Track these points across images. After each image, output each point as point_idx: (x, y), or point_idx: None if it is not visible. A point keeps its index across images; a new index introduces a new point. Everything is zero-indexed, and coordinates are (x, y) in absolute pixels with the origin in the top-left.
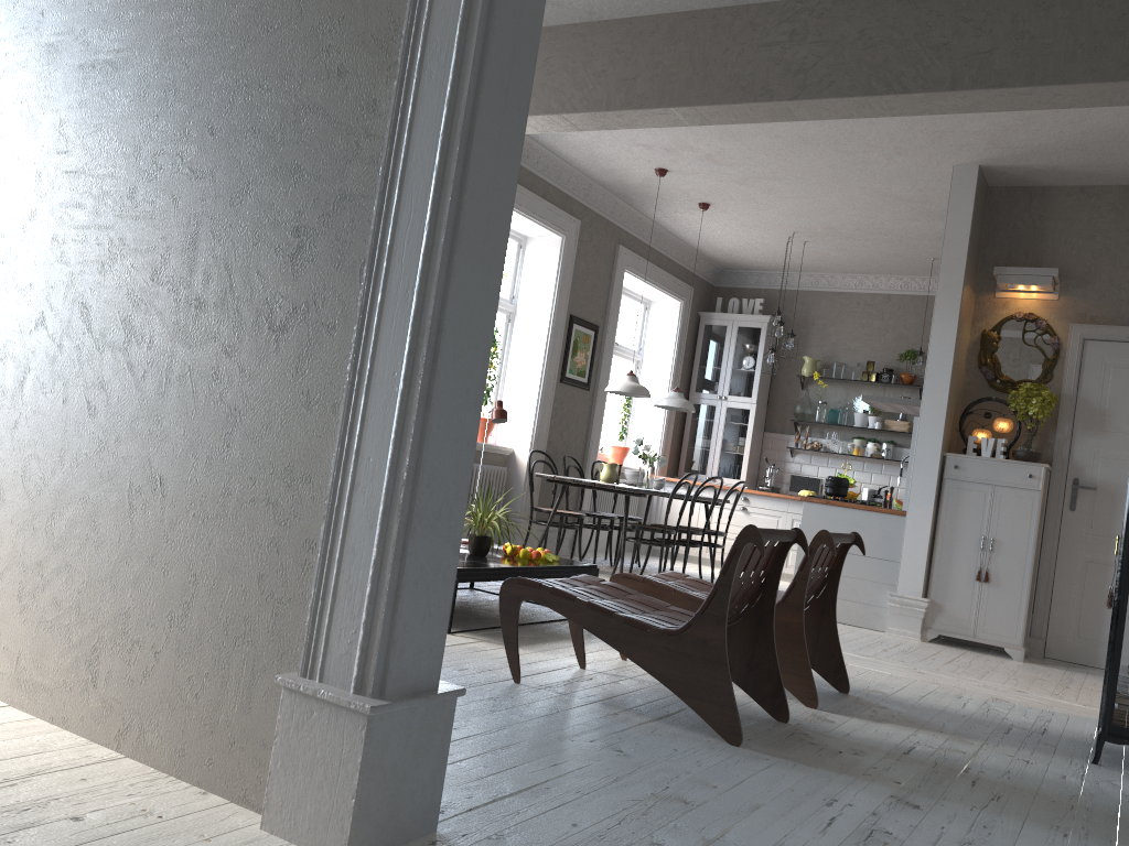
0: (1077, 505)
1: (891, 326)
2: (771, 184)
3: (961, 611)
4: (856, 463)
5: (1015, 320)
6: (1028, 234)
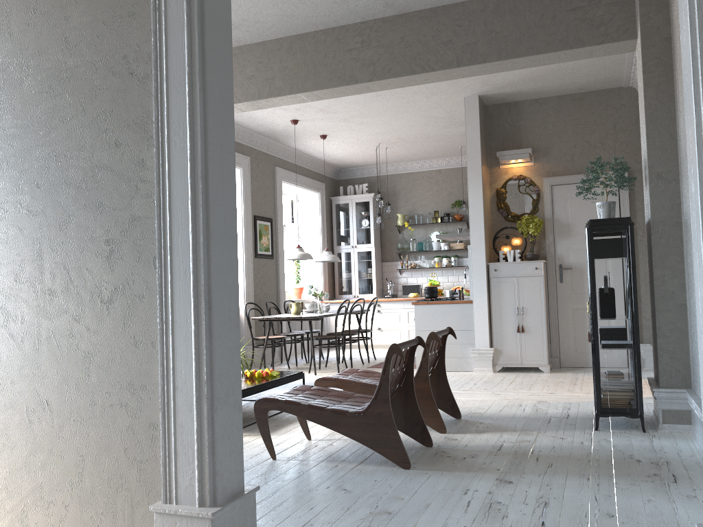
0: (563, 279)
1: (444, 188)
2: (361, 120)
3: (512, 351)
4: (438, 271)
5: (513, 180)
6: (511, 130)
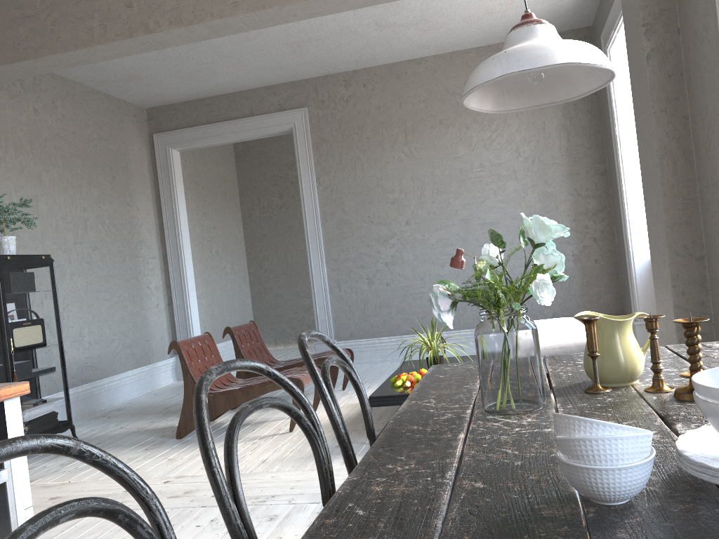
0: None
1: None
2: None
3: None
4: None
5: None
6: None
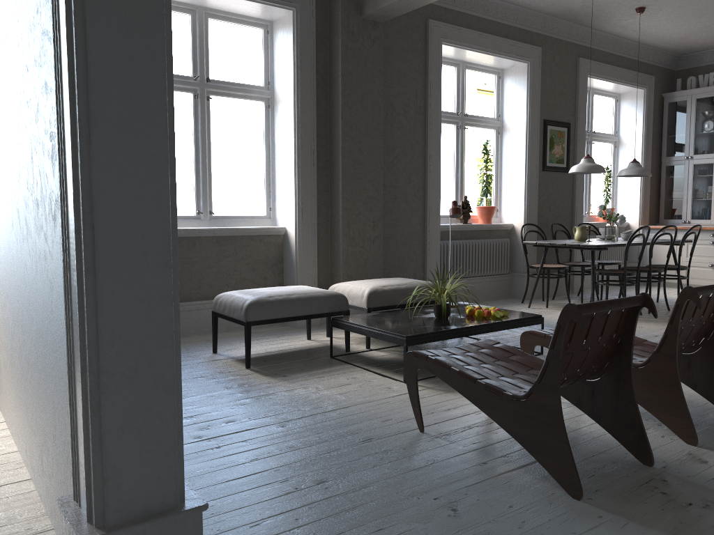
0: None
1: None
2: None
3: None
4: None
5: None
6: None
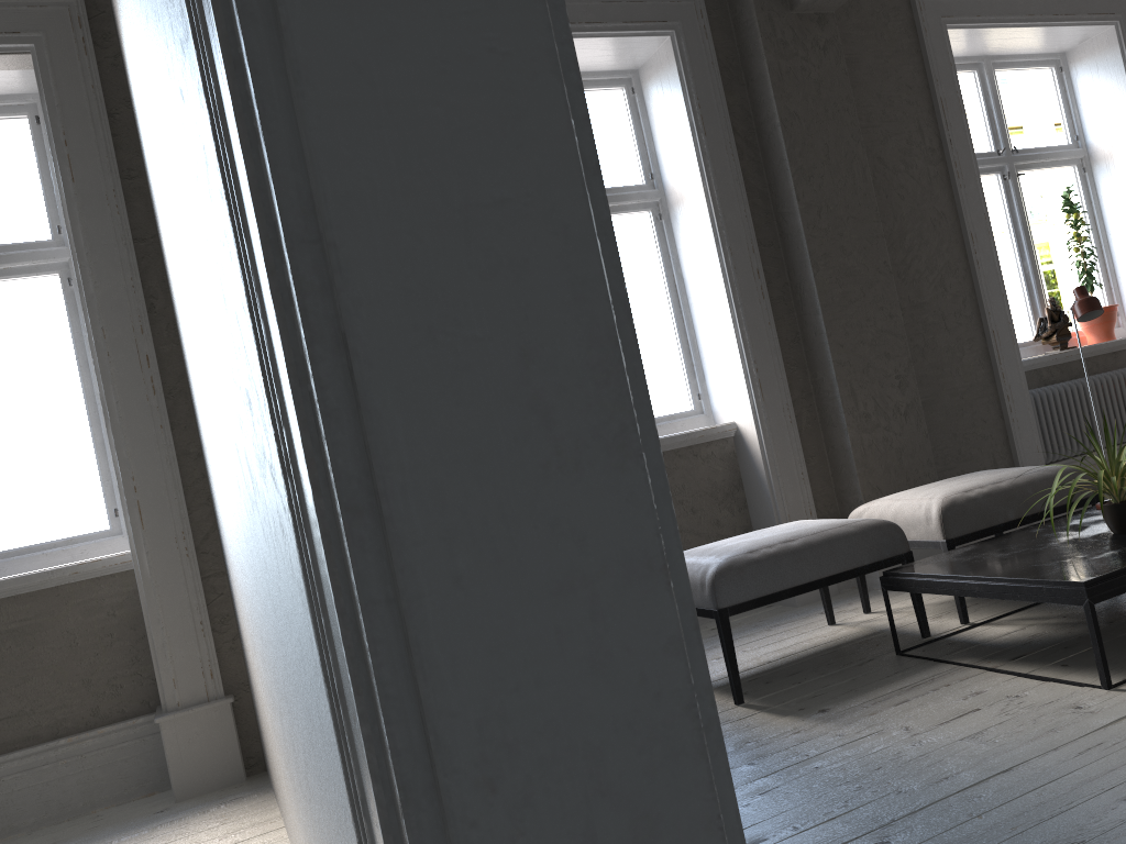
0: None
1: None
2: None
3: None
4: None
5: None
6: None
